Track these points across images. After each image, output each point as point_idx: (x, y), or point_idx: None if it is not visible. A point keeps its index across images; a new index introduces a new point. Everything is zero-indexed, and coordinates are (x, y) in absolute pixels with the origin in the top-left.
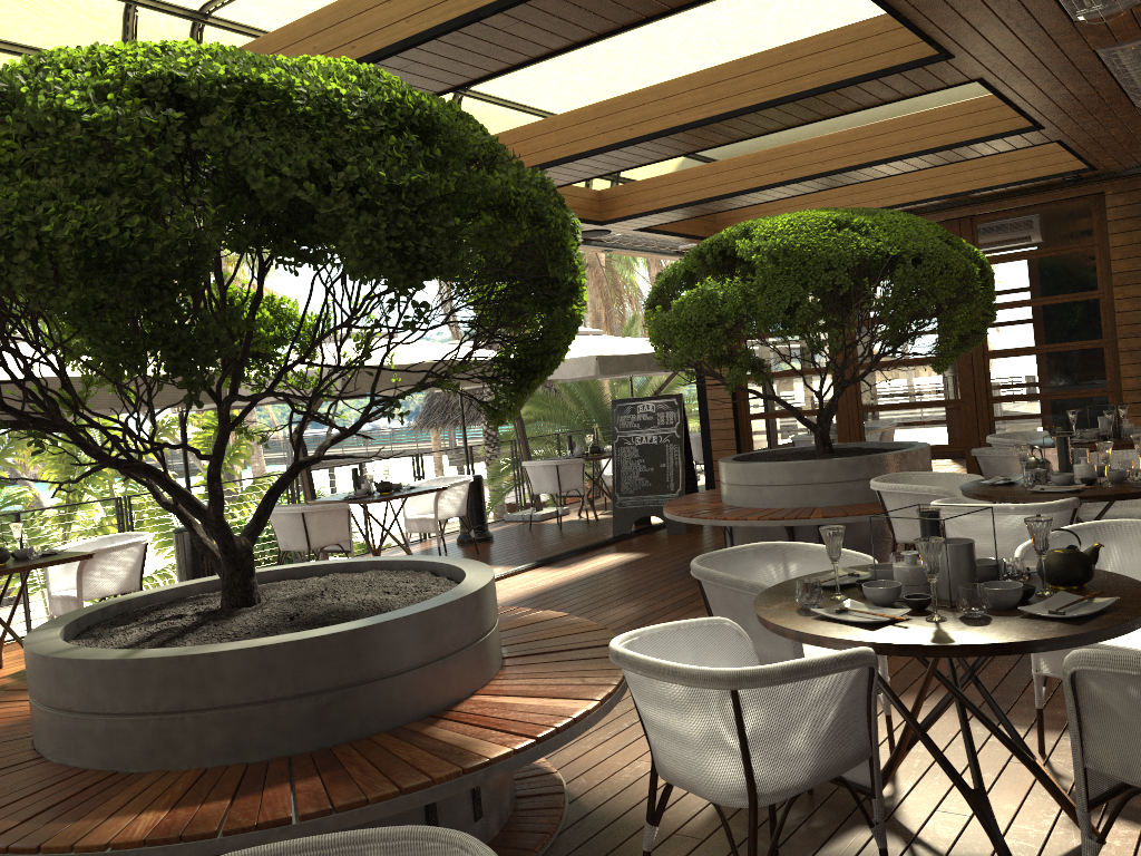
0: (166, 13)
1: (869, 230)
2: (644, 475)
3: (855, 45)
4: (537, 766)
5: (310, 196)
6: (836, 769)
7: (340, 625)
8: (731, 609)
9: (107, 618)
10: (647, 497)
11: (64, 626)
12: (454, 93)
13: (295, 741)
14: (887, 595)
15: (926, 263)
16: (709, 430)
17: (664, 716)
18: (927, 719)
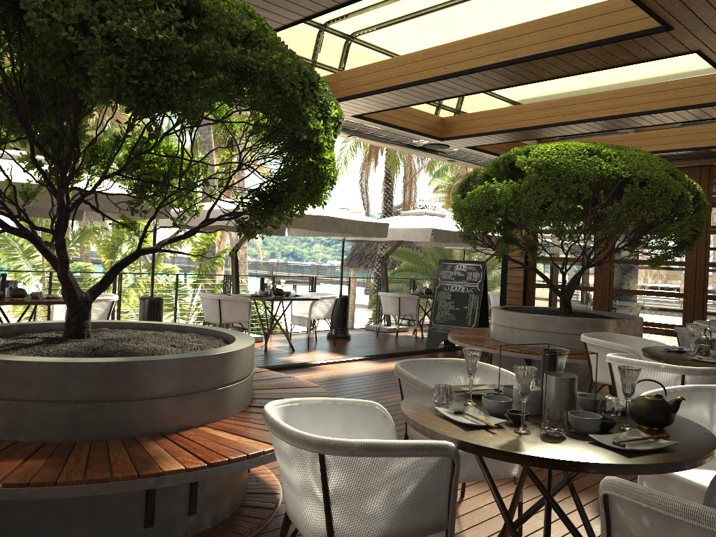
0: None
1: (612, 158)
2: (452, 312)
3: (602, 17)
4: (269, 487)
5: (74, 38)
6: (409, 533)
7: (105, 358)
8: None
9: (7, 333)
10: (452, 327)
11: None
12: (345, 39)
13: (53, 433)
14: (497, 407)
15: (650, 186)
16: (506, 290)
17: (282, 464)
18: (530, 510)
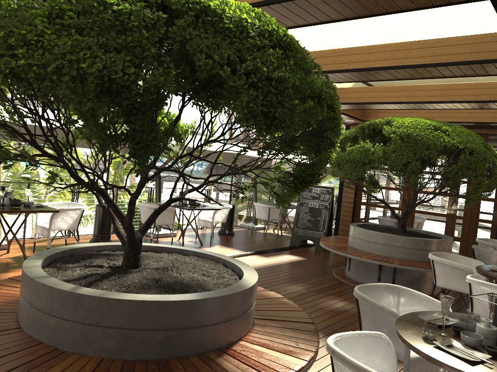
0: None
1: (450, 133)
2: (309, 221)
3: (473, 45)
4: None
5: (225, 74)
6: None
7: (183, 295)
8: (373, 318)
9: (64, 256)
10: (309, 231)
11: (43, 259)
12: None
13: (150, 353)
14: (475, 343)
15: (475, 155)
16: (340, 205)
17: None
18: None
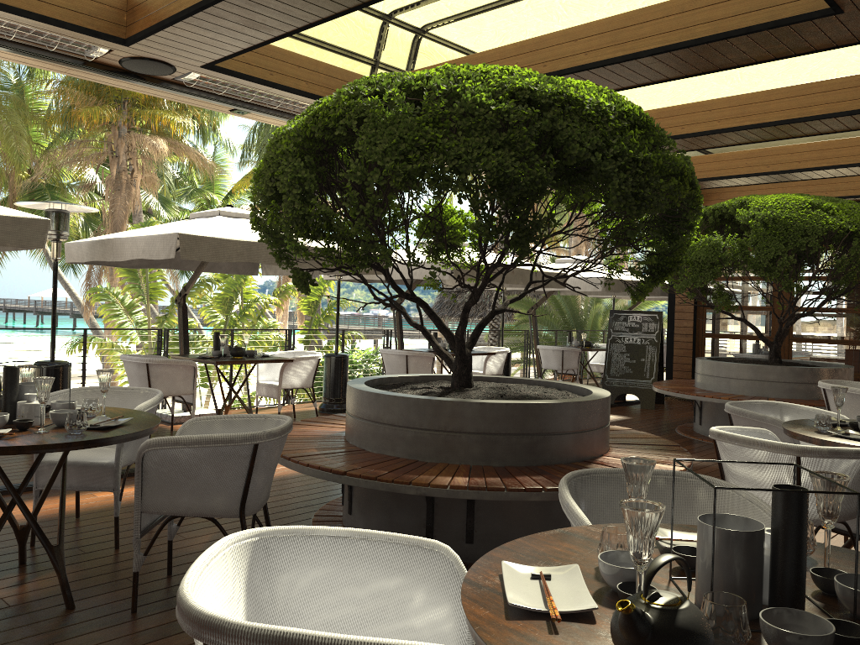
0: (404, 29)
1: (835, 212)
2: (628, 365)
3: (855, 89)
4: None
5: (595, 160)
6: (844, 516)
7: (543, 400)
8: None
9: (373, 385)
10: (629, 380)
11: (364, 384)
12: None
13: (517, 459)
14: None
15: None
16: (673, 341)
17: (747, 470)
18: None
